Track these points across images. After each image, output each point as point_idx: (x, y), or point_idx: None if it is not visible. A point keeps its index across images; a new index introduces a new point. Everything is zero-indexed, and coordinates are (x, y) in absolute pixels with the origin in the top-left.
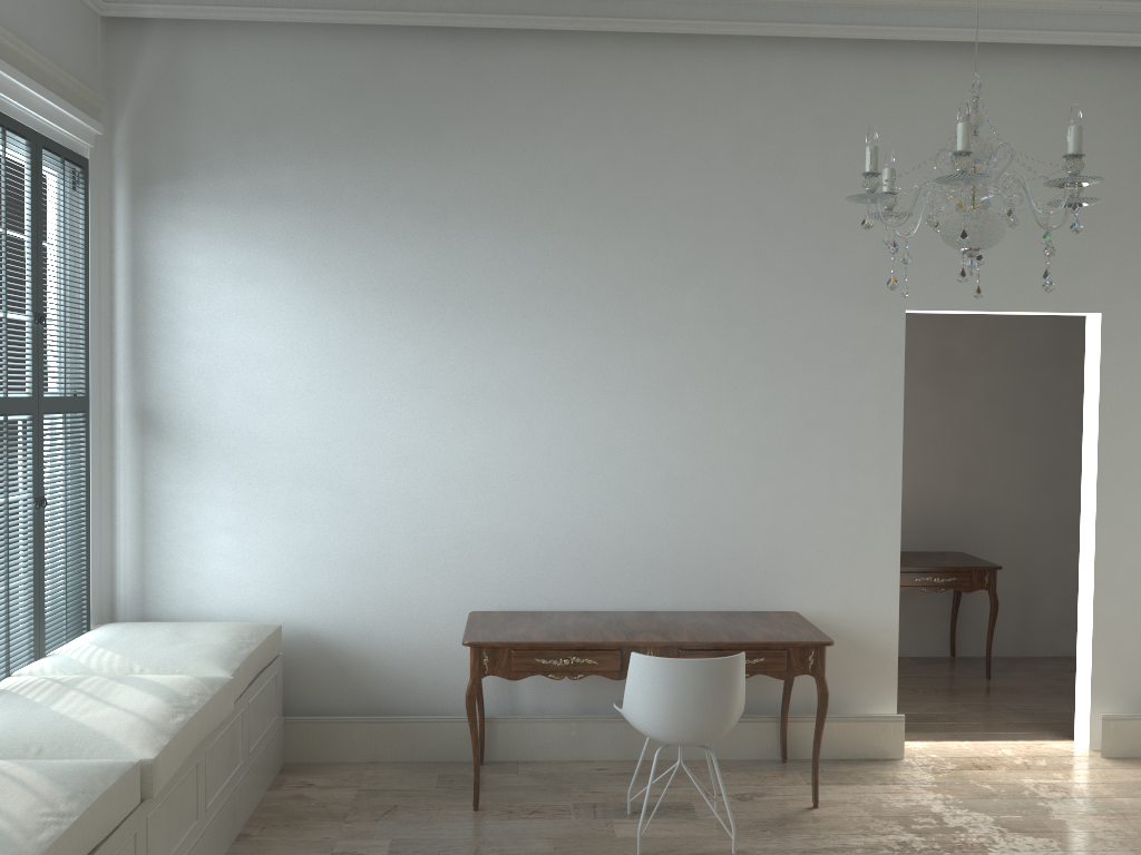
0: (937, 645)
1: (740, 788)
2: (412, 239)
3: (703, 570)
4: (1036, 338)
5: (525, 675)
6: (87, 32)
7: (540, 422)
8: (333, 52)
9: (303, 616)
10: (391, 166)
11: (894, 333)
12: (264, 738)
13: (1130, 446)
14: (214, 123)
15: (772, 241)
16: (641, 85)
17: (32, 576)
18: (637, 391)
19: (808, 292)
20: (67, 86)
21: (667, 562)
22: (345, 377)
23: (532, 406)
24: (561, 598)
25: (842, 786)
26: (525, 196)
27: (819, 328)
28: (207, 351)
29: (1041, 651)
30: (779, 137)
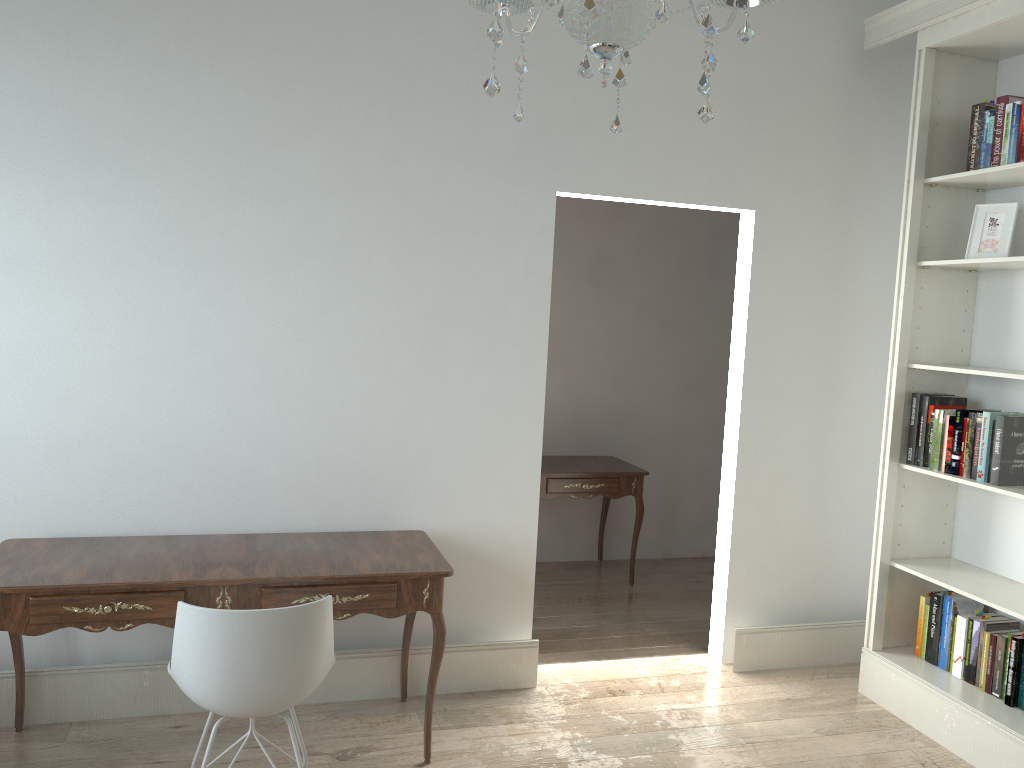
0: (586, 549)
1: (344, 742)
2: None
3: (317, 484)
4: (692, 244)
5: (50, 628)
6: None
7: (109, 300)
8: None
9: None
10: None
11: (543, 217)
12: None
13: (775, 352)
14: None
15: (408, 96)
16: None
17: None
18: (238, 267)
19: (448, 161)
20: None
21: (273, 475)
22: None
23: (97, 280)
24: (135, 519)
25: (464, 730)
26: (89, 5)
27: (460, 205)
28: None
29: (682, 553)
30: None
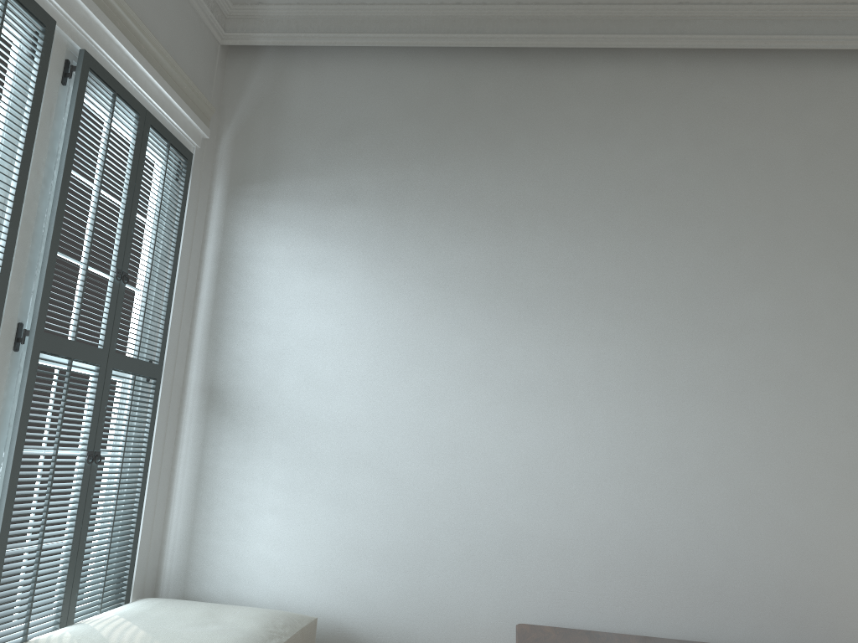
0: None
1: None
2: (476, 237)
3: (782, 601)
4: None
5: None
6: (207, 53)
7: (598, 421)
8: (415, 74)
9: (340, 611)
10: (460, 170)
11: None
12: None
13: None
14: (305, 133)
15: (849, 246)
16: (705, 98)
17: (73, 533)
18: (703, 394)
19: None
20: (182, 86)
21: (740, 588)
22: (403, 366)
23: (589, 405)
24: (616, 618)
25: None
26: (588, 199)
27: None
28: (276, 334)
29: None
30: (851, 145)
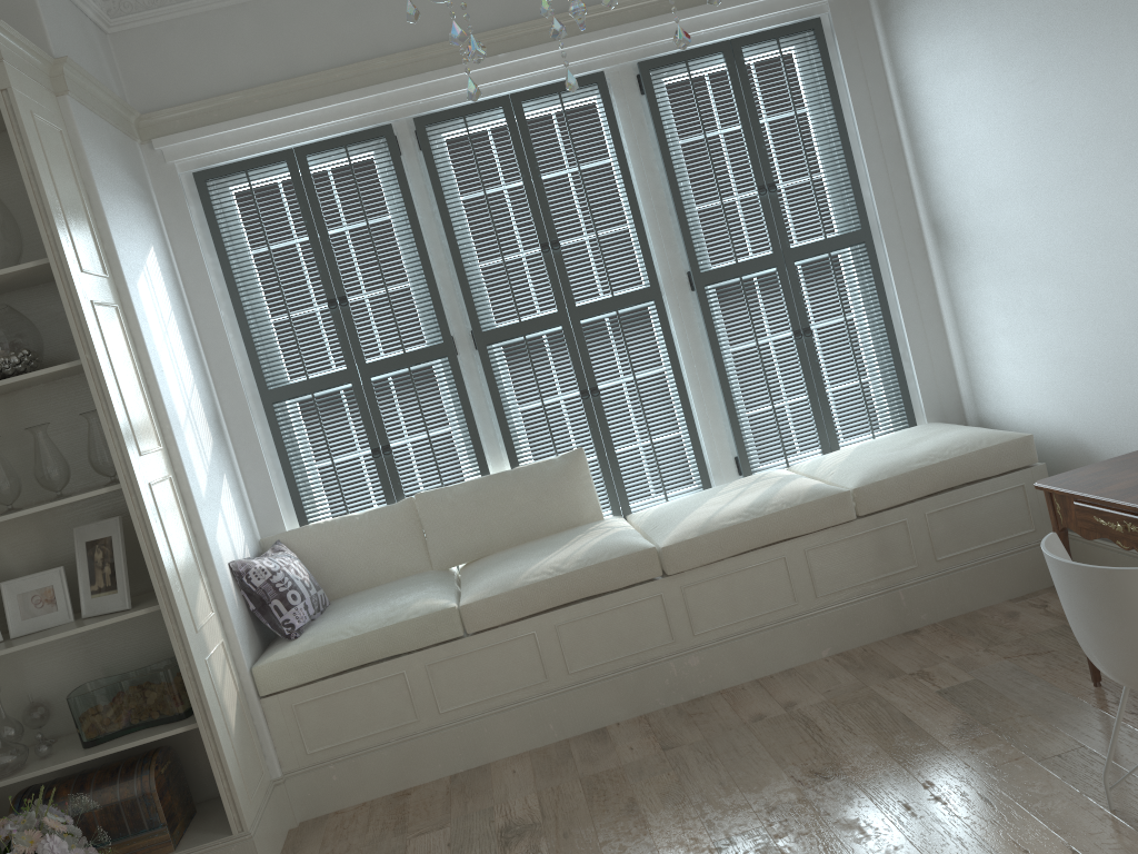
0: None
1: None
2: None
3: None
4: None
5: (1094, 535)
6: None
7: None
8: None
9: (1071, 425)
10: None
11: None
12: (991, 549)
13: None
14: None
15: None
16: None
17: (806, 391)
18: None
19: None
20: None
21: None
22: (1040, 148)
23: None
24: None
25: None
26: None
27: None
28: (951, 153)
29: None
30: None
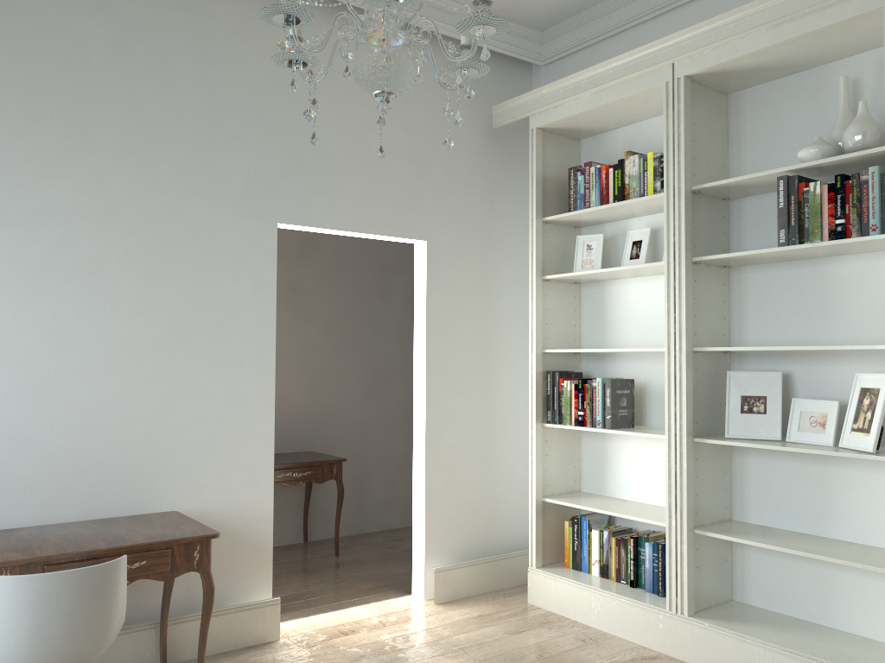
0: (293, 533)
1: None
2: None
3: (74, 478)
4: (365, 275)
5: None
6: None
7: None
8: None
9: None
10: None
11: (268, 243)
12: None
13: (448, 348)
14: None
15: (152, 142)
16: None
17: None
18: None
19: (188, 196)
20: None
21: (31, 473)
22: None
23: None
24: None
25: None
26: None
27: (199, 232)
28: None
29: (372, 528)
30: (159, 43)
